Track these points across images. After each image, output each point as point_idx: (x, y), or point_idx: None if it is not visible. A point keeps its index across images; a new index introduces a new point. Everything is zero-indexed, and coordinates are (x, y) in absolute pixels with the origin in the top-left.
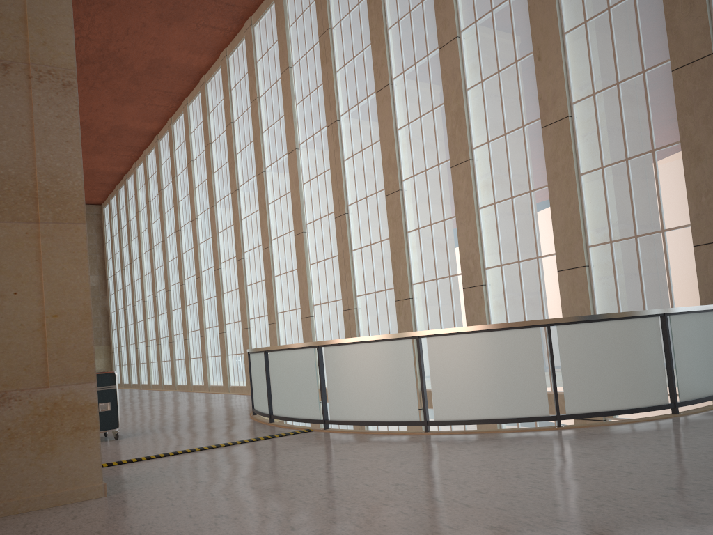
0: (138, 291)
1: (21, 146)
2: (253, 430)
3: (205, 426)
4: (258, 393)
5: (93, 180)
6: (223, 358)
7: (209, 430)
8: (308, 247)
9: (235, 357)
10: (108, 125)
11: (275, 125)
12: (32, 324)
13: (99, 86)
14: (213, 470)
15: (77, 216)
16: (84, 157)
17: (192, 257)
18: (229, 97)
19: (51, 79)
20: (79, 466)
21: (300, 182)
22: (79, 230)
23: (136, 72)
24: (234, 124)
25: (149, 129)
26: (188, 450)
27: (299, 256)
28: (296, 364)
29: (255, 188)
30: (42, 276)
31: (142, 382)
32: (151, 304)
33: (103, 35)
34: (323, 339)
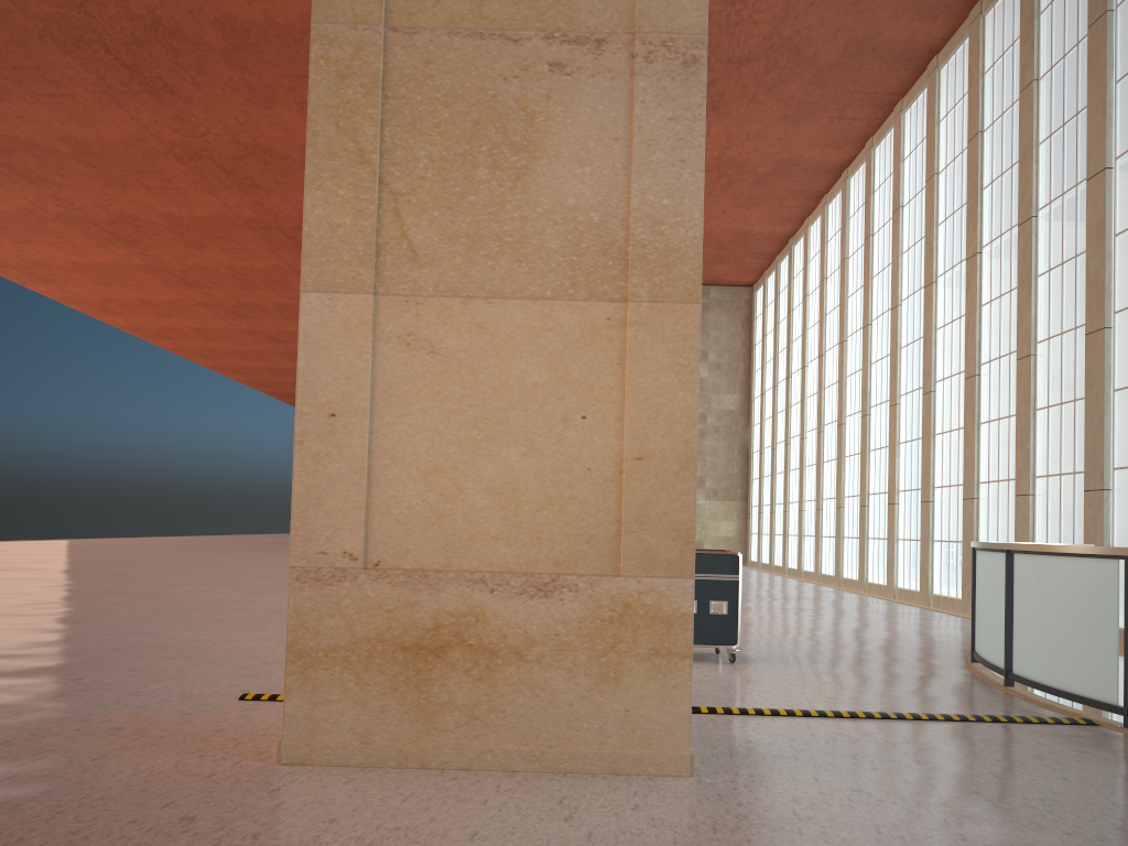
0: (794, 422)
1: (612, 174)
2: (970, 696)
3: (879, 668)
4: (986, 626)
5: (743, 248)
6: (923, 545)
7: (886, 677)
8: (1113, 357)
9: (946, 545)
10: (772, 159)
11: (1065, 128)
12: (603, 469)
13: (763, 97)
14: (885, 770)
15: (687, 291)
16: (733, 213)
17: (886, 370)
18: (978, 88)
19: (666, 56)
20: (654, 715)
21: (1108, 233)
22: (687, 315)
23: (822, 65)
24: (984, 135)
25: (834, 161)
26: (844, 713)
27: (1092, 373)
28: (1072, 586)
29: (1012, 248)
30: (625, 392)
31: (788, 564)
32: (813, 443)
33: (774, 11)
34: (1127, 536)
